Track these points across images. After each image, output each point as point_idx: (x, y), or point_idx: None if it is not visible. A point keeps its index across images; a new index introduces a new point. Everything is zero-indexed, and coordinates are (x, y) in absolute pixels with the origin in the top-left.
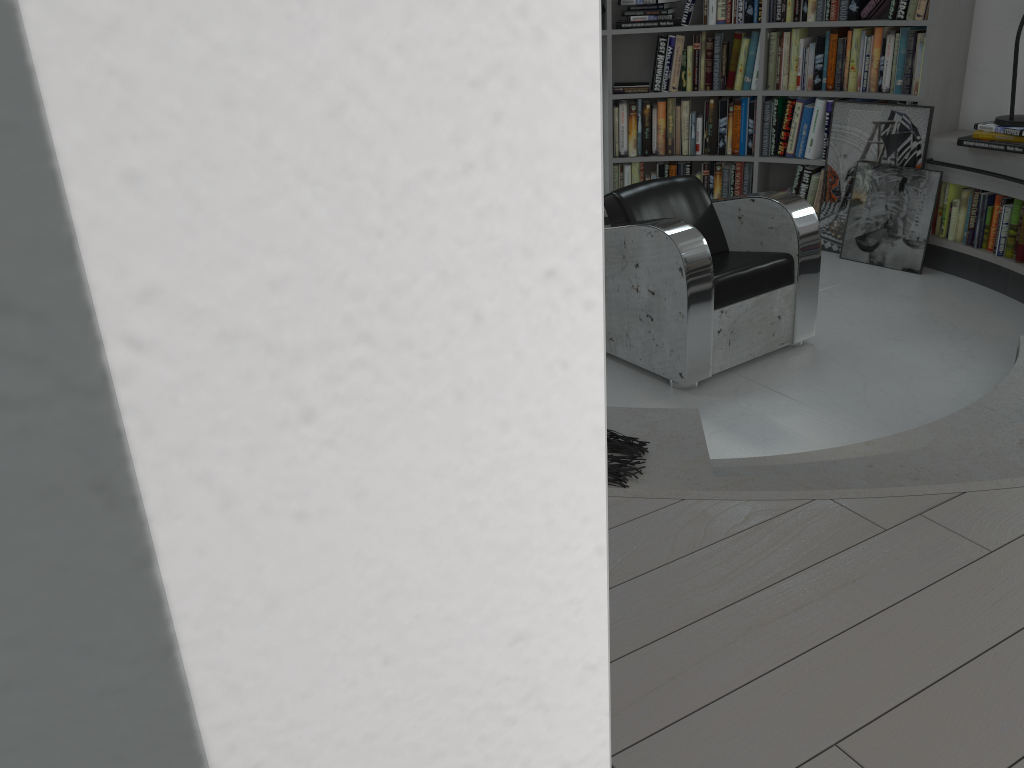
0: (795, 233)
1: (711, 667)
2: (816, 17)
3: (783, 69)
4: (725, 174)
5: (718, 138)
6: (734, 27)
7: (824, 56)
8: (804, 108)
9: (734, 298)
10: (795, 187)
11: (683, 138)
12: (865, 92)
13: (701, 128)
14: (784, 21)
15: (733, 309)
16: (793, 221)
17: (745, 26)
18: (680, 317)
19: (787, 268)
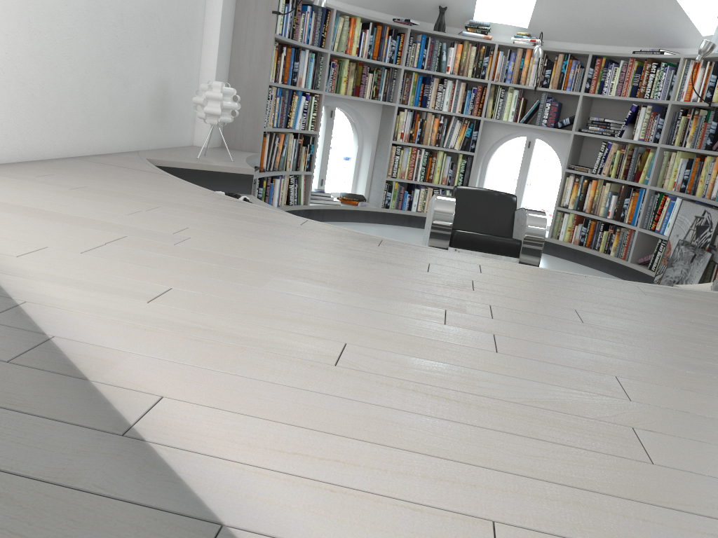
0: (525, 229)
1: (103, 181)
2: (690, 145)
3: (666, 175)
4: (620, 235)
5: (622, 211)
6: (643, 143)
7: (690, 171)
8: (670, 202)
9: (468, 247)
10: (654, 252)
11: (601, 205)
12: (702, 197)
13: (613, 202)
14: (674, 145)
15: (464, 252)
16: (526, 222)
17: (649, 143)
18: (428, 241)
19: (514, 247)
